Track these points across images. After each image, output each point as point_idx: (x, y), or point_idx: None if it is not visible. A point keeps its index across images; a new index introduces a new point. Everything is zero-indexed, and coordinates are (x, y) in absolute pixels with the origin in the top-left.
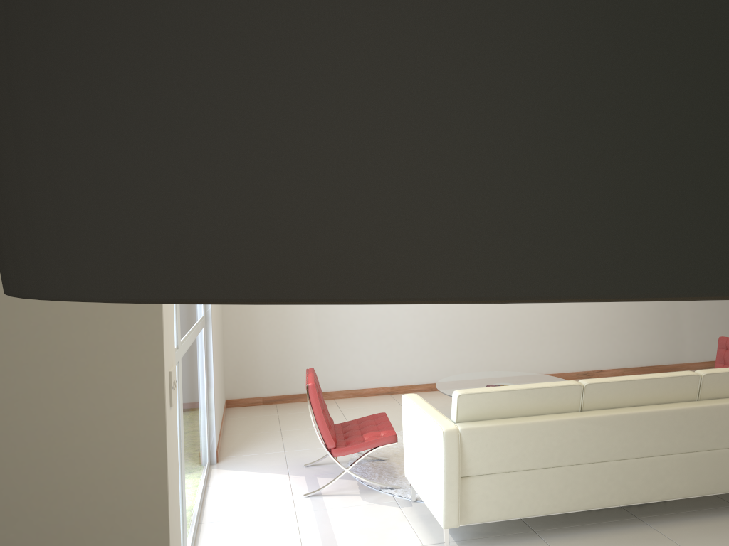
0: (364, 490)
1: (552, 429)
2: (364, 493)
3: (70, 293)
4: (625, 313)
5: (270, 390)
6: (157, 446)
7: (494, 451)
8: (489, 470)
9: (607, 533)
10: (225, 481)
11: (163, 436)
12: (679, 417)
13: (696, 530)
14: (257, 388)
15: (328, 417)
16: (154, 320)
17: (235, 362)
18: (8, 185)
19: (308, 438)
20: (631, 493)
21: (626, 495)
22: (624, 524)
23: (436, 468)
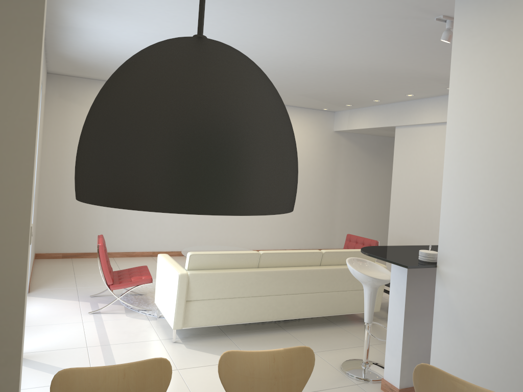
0: (128, 311)
1: (240, 276)
2: (128, 312)
3: (108, 206)
4: (304, 216)
5: (68, 249)
6: (22, 264)
7: (207, 287)
8: (203, 297)
9: (264, 335)
10: (34, 304)
11: (26, 259)
12: (308, 274)
13: (310, 334)
14: (59, 247)
15: (110, 266)
16: (27, 199)
17: (45, 228)
18: (97, 192)
19: (93, 280)
20: (279, 314)
21: (276, 315)
22: (274, 330)
23: (173, 295)
